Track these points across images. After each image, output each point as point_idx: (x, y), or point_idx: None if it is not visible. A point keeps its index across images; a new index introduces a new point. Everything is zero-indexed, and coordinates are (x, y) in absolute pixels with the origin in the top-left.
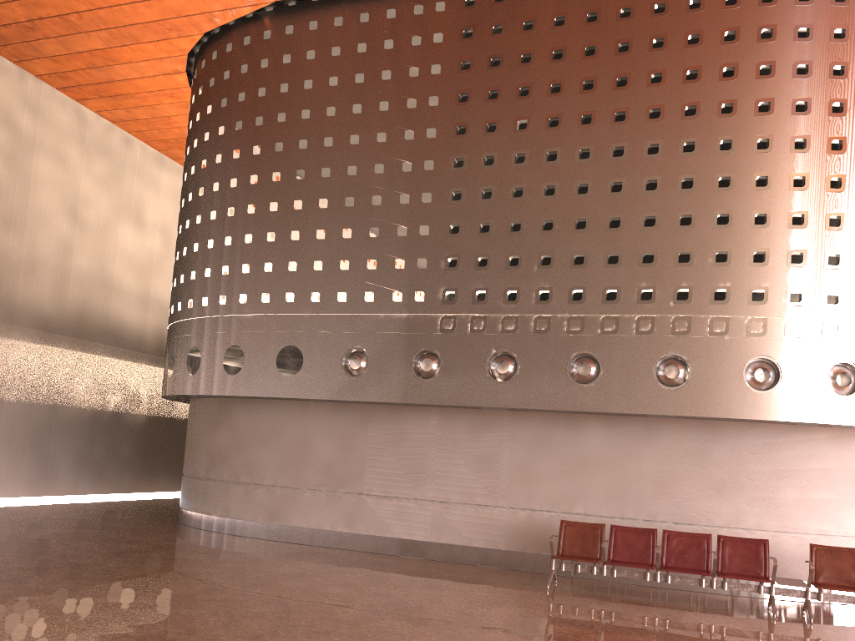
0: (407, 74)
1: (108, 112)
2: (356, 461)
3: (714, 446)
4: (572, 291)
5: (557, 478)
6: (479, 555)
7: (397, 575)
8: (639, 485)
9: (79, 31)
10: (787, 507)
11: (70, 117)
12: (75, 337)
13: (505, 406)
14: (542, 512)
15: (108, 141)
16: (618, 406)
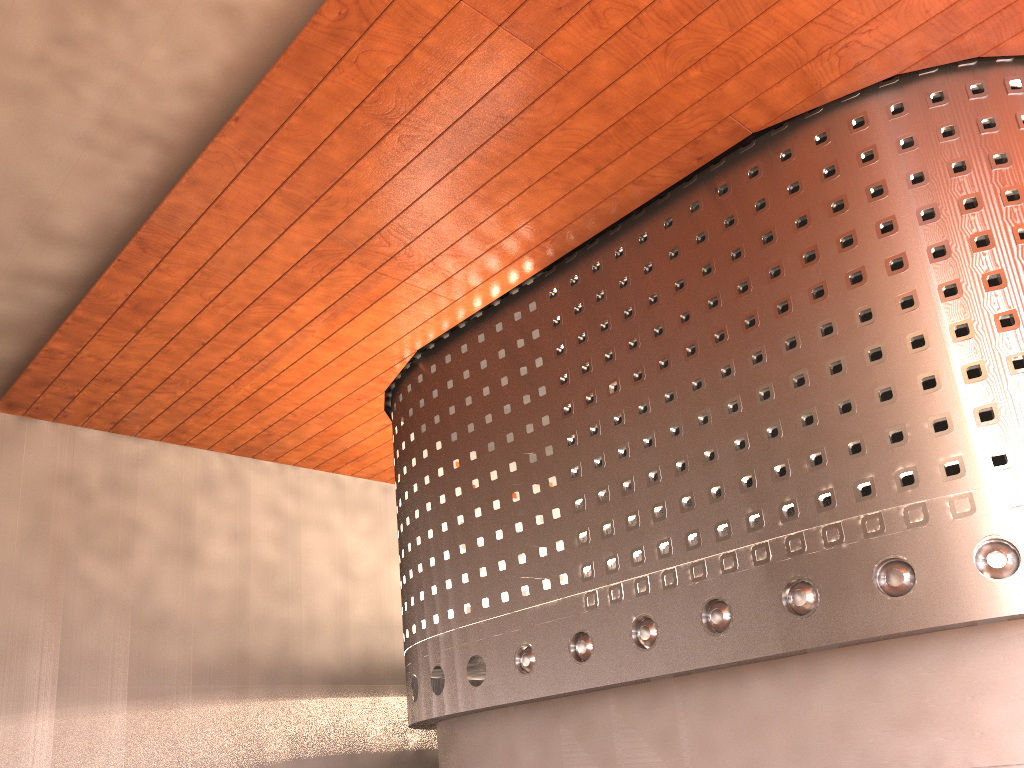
0: (518, 374)
1: (360, 472)
2: (555, 762)
3: (886, 673)
4: (688, 536)
5: (736, 745)
6: None
7: None
8: (818, 736)
9: (300, 424)
10: (996, 731)
11: (328, 487)
12: (363, 683)
13: (655, 674)
14: None
15: (368, 496)
16: (756, 649)
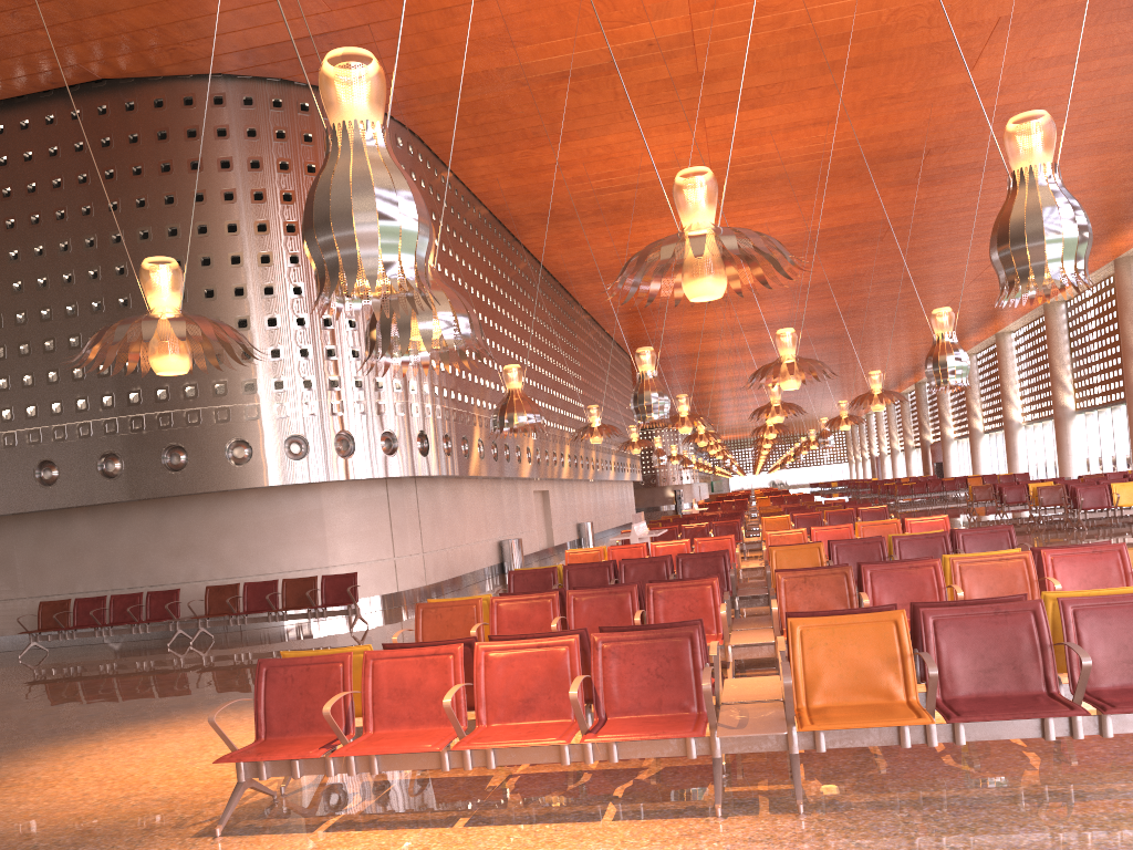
0: None
1: None
2: None
3: (168, 519)
4: (28, 408)
5: (60, 566)
6: (12, 642)
7: None
8: (120, 560)
9: None
10: (230, 557)
11: None
12: None
13: None
14: (54, 596)
15: None
16: (76, 500)
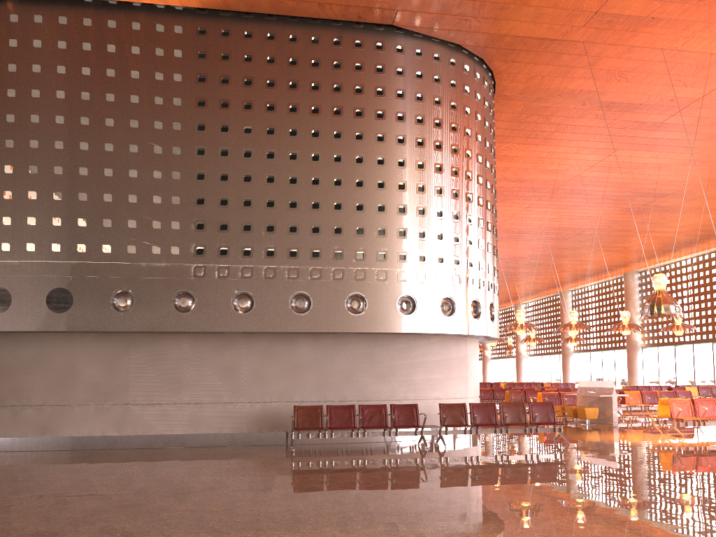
0: (153, 77)
1: None
2: (121, 378)
3: (378, 350)
4: (290, 250)
5: (281, 379)
6: (228, 438)
7: (188, 457)
8: (335, 378)
9: None
10: (419, 384)
11: None
12: None
13: (247, 330)
14: (271, 403)
15: None
16: (324, 327)
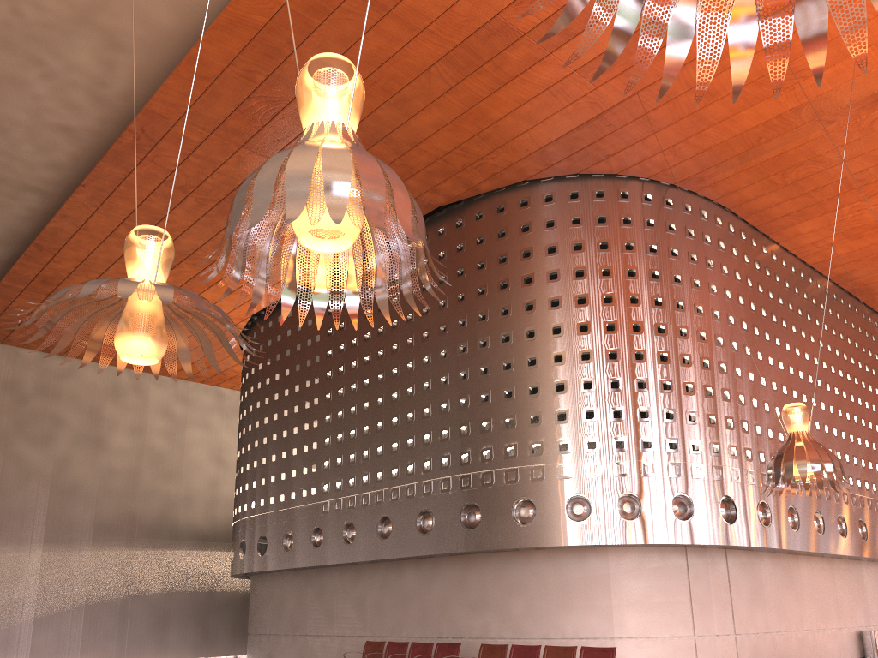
0: (306, 344)
1: (236, 386)
2: (303, 611)
3: (469, 575)
4: (377, 473)
5: (393, 610)
6: None
7: None
8: (432, 610)
9: None
10: (516, 617)
11: (211, 397)
12: (225, 542)
13: (351, 561)
14: (388, 637)
15: None
16: (400, 552)
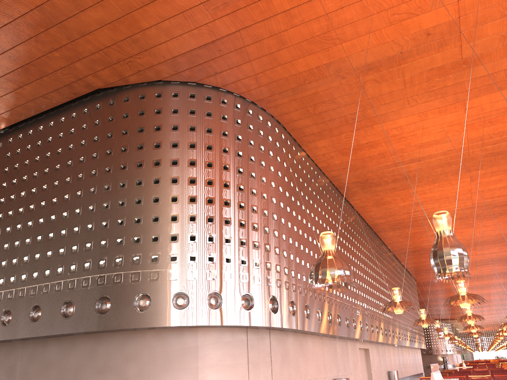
0: None
1: None
2: None
3: (98, 347)
4: (34, 273)
5: (37, 375)
6: None
7: None
8: (68, 374)
9: None
10: (131, 377)
11: None
12: None
13: (5, 338)
14: None
15: None
16: (46, 331)
